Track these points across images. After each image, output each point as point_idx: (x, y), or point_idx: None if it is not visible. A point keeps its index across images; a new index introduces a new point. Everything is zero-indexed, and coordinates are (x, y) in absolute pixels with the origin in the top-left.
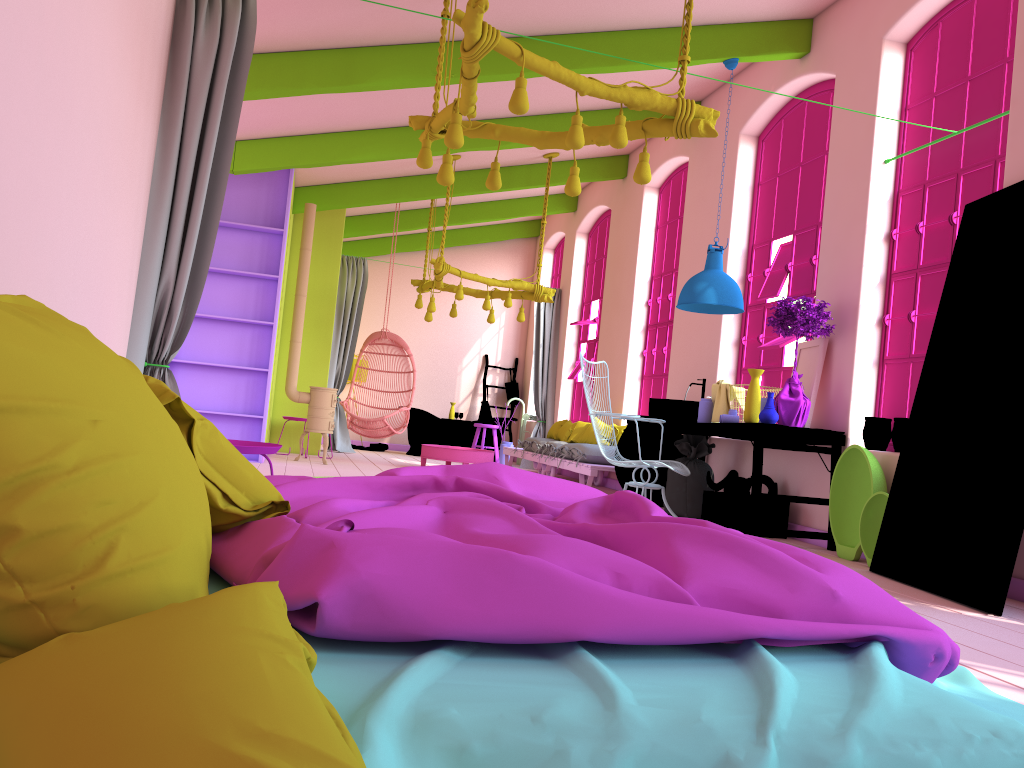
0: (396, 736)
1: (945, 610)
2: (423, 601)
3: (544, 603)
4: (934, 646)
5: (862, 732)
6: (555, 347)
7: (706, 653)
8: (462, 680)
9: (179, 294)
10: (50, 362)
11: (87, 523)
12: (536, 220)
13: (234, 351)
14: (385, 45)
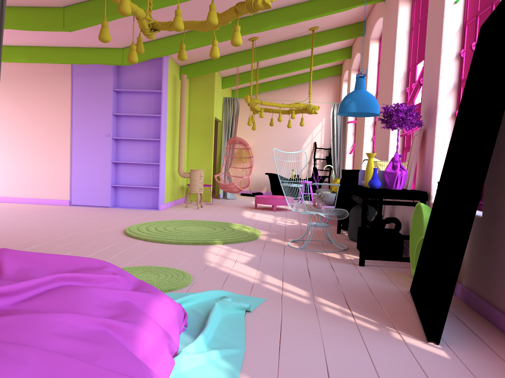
0: None
1: (396, 337)
2: None
3: None
4: None
5: None
6: (343, 136)
7: None
8: None
9: None
10: None
11: None
12: (339, 65)
13: (145, 155)
14: None
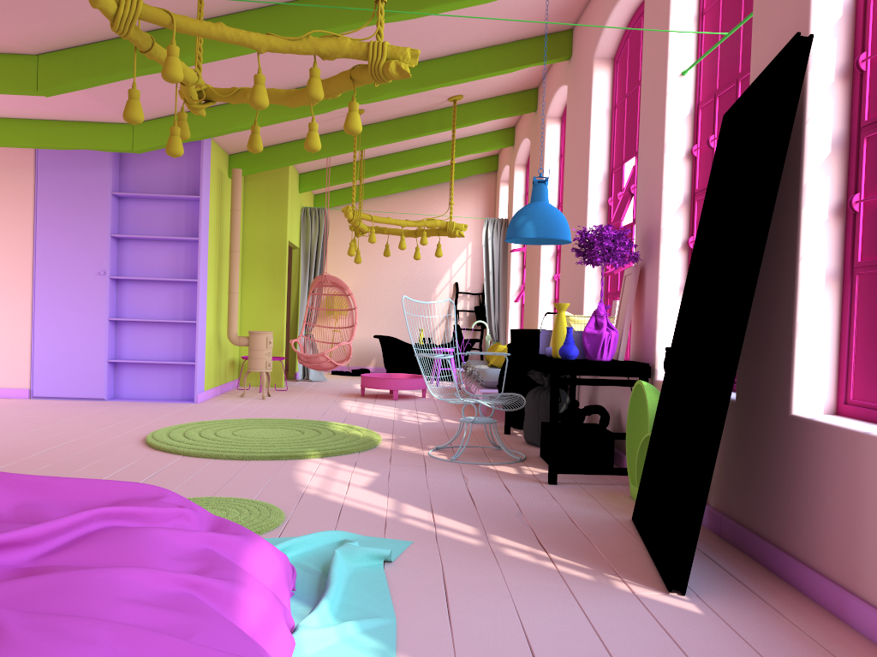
0: None
1: (622, 587)
2: None
3: None
4: None
5: None
6: (504, 273)
7: None
8: None
9: None
10: None
11: None
12: (493, 155)
13: (170, 307)
14: None
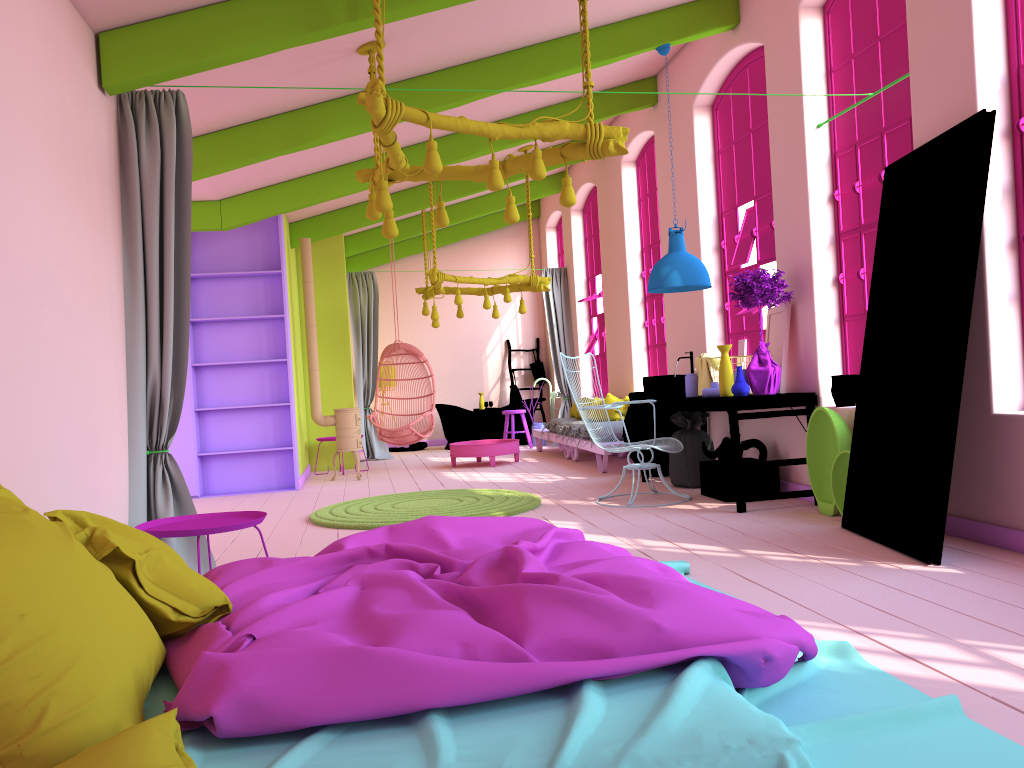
0: None
1: (888, 566)
2: (297, 700)
3: (395, 684)
4: (758, 652)
5: (633, 758)
6: (569, 325)
7: (546, 695)
8: (325, 760)
9: (166, 386)
10: None
11: (23, 696)
12: (534, 201)
13: (256, 391)
14: (329, 100)
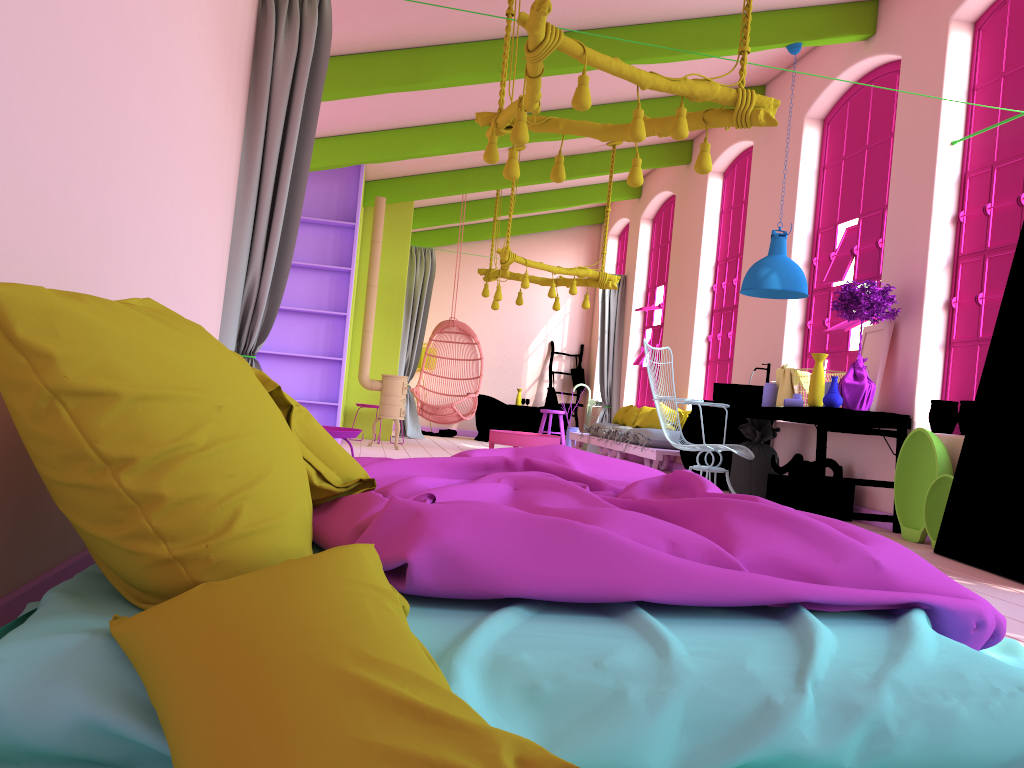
0: (477, 674)
1: (1007, 590)
2: (498, 563)
3: (605, 567)
4: (975, 614)
5: (894, 683)
6: (620, 333)
7: (754, 615)
8: (533, 631)
9: (264, 289)
10: (182, 357)
11: (217, 492)
12: (600, 207)
13: (310, 341)
14: (452, 43)
